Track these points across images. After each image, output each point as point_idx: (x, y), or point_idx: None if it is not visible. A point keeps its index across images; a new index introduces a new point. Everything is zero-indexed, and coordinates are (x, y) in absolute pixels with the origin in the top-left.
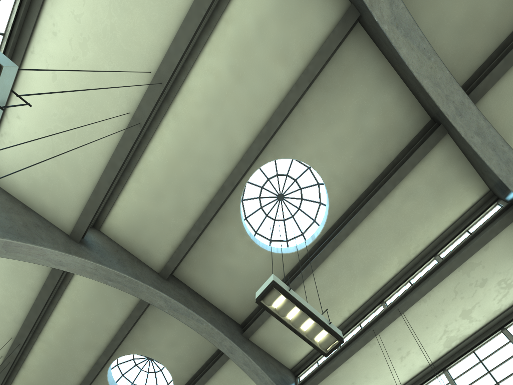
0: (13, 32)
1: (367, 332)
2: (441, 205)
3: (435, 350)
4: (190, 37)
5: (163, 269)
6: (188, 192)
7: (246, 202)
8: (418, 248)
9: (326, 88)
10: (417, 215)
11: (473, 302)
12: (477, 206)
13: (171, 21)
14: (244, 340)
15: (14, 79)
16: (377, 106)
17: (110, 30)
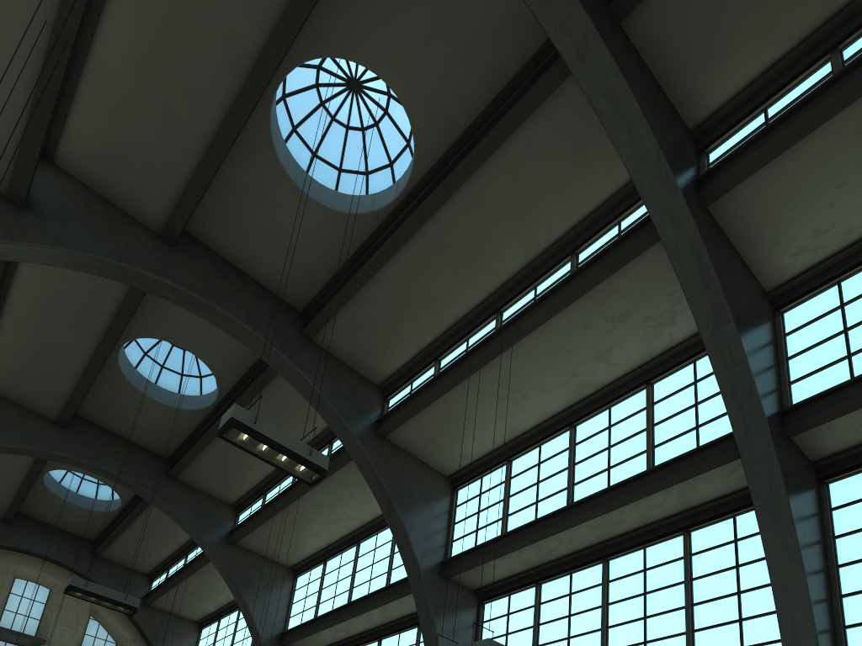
0: None
1: (467, 362)
2: (584, 173)
3: (562, 397)
4: None
5: (164, 232)
6: (179, 115)
7: (292, 99)
8: (552, 235)
9: None
10: (547, 185)
11: (610, 341)
12: None
13: None
14: (303, 343)
15: None
16: None
17: None
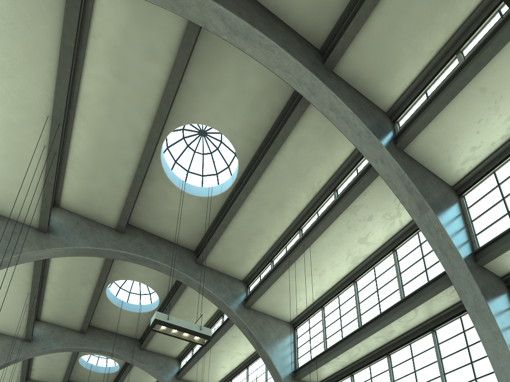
0: None
1: (287, 259)
2: (331, 148)
3: (345, 267)
4: (67, 89)
5: (117, 227)
6: (115, 170)
7: (172, 148)
8: (321, 183)
9: (202, 62)
10: (312, 159)
11: (365, 232)
12: None
13: (47, 79)
14: (198, 267)
15: None
16: (254, 68)
17: (6, 93)
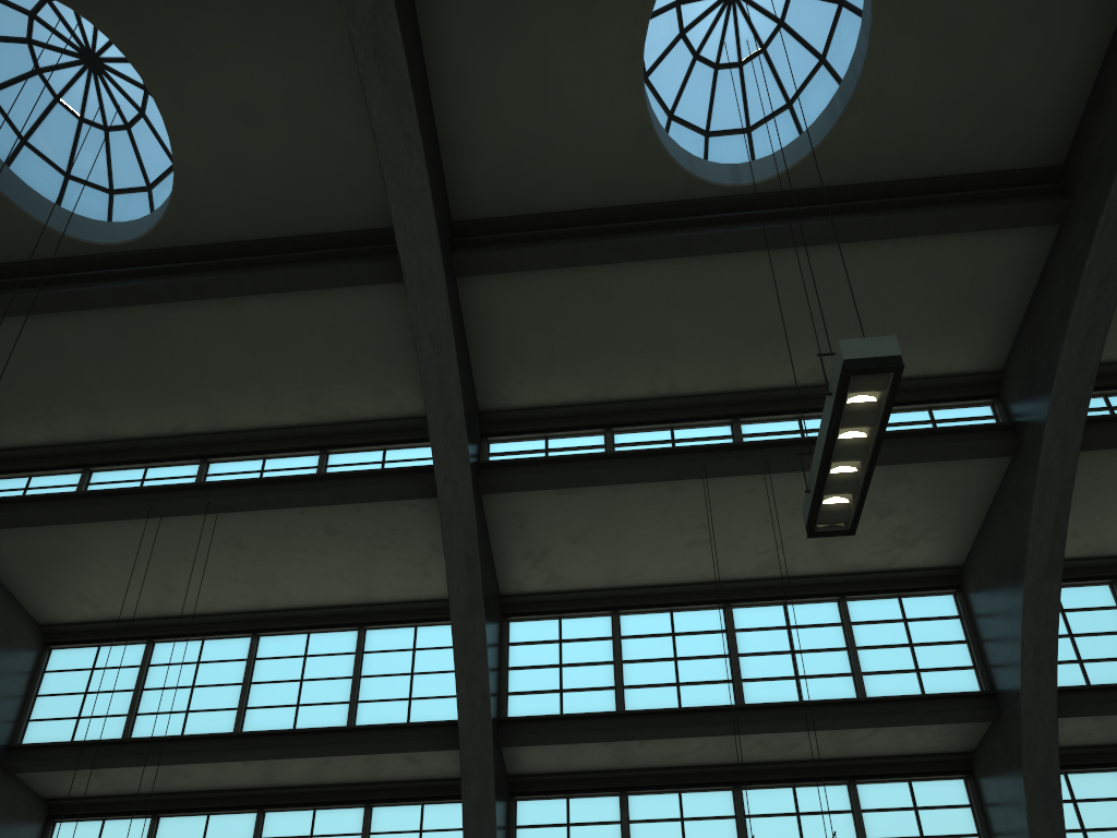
0: None
1: (689, 460)
2: (941, 333)
3: (740, 564)
4: None
5: None
6: None
7: None
8: None
9: None
10: (905, 317)
11: None
12: (969, 382)
13: None
14: (452, 275)
15: None
16: (1046, 44)
17: None
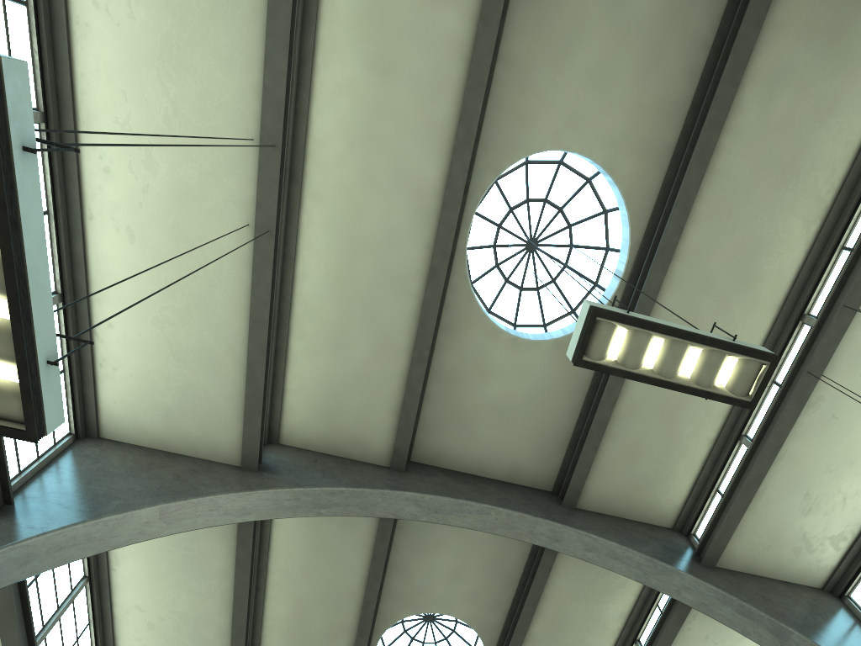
0: (57, 201)
1: (797, 383)
2: (851, 64)
3: None
4: (287, 42)
5: (393, 457)
6: (382, 310)
7: (478, 285)
8: (835, 175)
9: None
10: (807, 114)
11: None
12: None
13: (249, 37)
14: (569, 511)
15: (85, 272)
16: None
17: (174, 113)
